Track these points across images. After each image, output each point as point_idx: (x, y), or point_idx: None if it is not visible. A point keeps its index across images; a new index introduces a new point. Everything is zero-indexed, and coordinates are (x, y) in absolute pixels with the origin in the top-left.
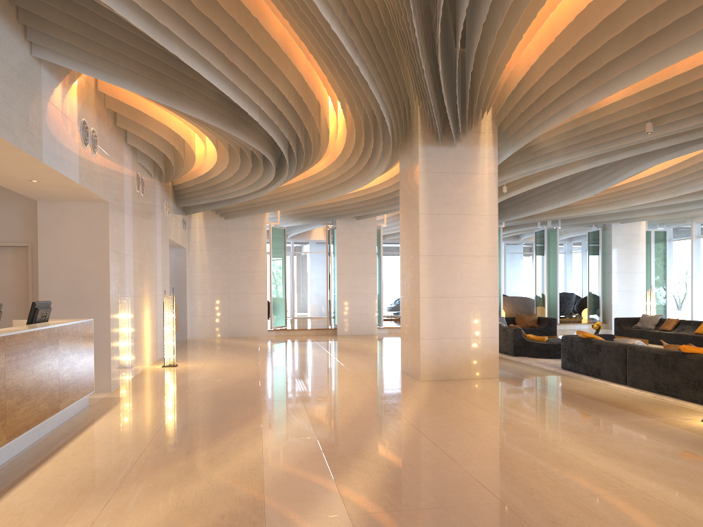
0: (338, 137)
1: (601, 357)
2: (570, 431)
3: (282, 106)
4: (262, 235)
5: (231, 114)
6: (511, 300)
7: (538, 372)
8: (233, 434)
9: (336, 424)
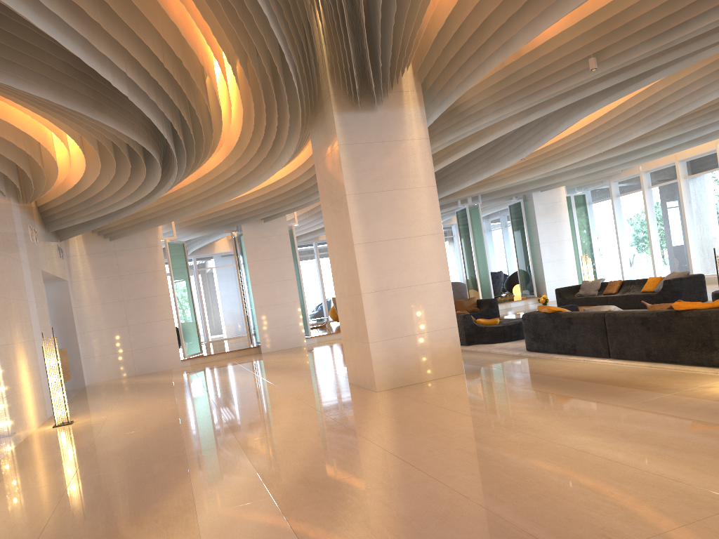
0: (232, 122)
1: (574, 331)
2: (591, 428)
3: (157, 73)
4: (158, 253)
5: (89, 92)
6: None
7: (504, 360)
8: (154, 513)
9: (293, 471)
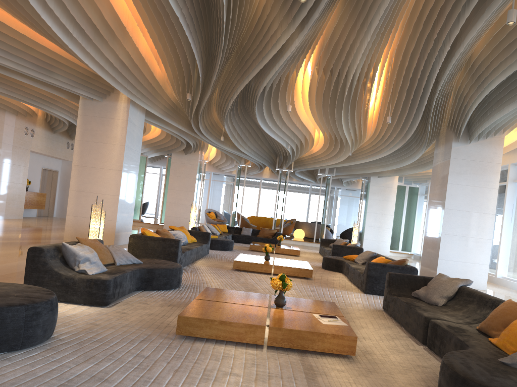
0: None
1: None
2: None
3: None
4: None
5: None
6: (310, 225)
7: None
8: None
9: None
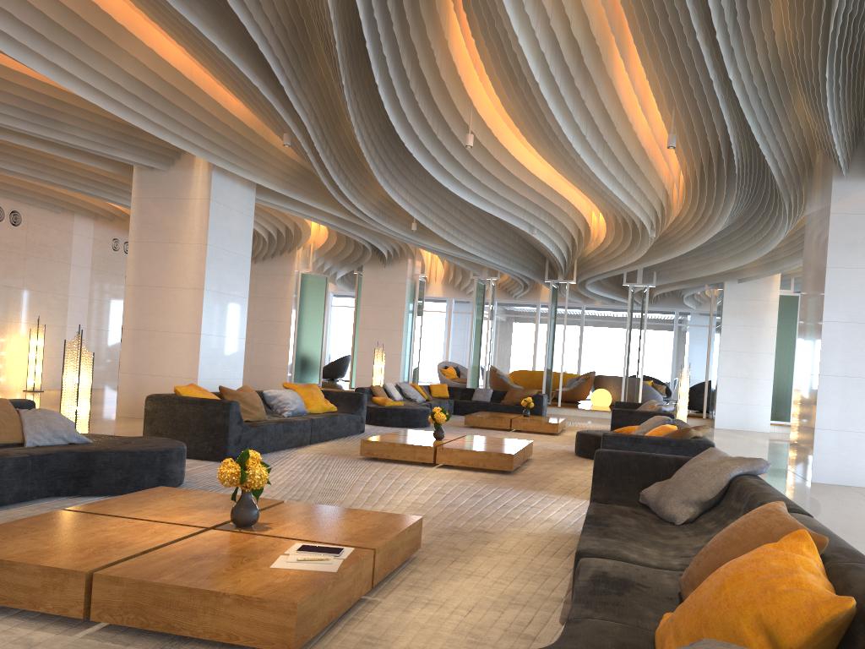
0: None
1: None
2: None
3: None
4: (290, 281)
5: None
6: (620, 382)
7: None
8: None
9: None
